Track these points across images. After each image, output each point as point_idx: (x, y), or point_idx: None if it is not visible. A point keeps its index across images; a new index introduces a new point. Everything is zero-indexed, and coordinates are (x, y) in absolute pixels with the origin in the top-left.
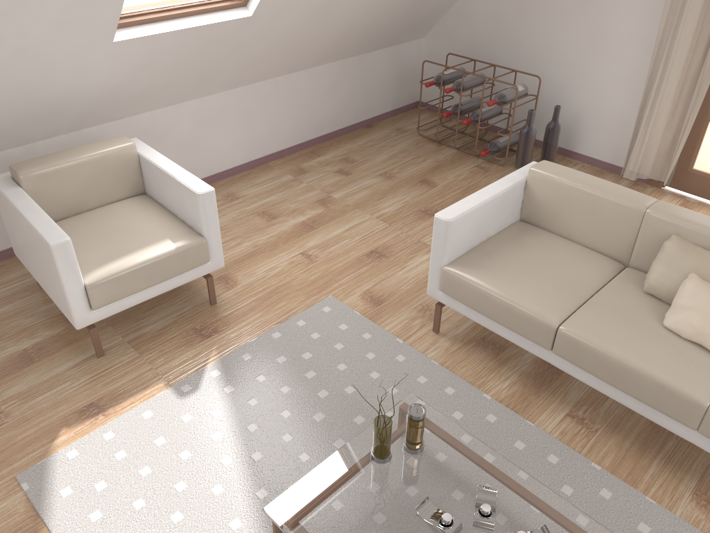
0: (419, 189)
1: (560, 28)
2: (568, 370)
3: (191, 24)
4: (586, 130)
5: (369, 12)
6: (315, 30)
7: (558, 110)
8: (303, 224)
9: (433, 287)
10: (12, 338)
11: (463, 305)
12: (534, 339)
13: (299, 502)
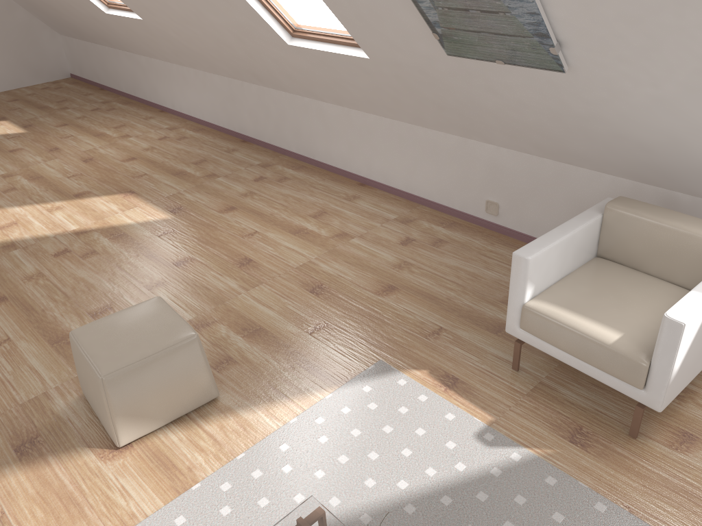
0: None
1: None
2: None
3: None
4: None
5: None
6: None
7: None
8: None
9: None
10: None
11: None
12: None
13: (315, 524)
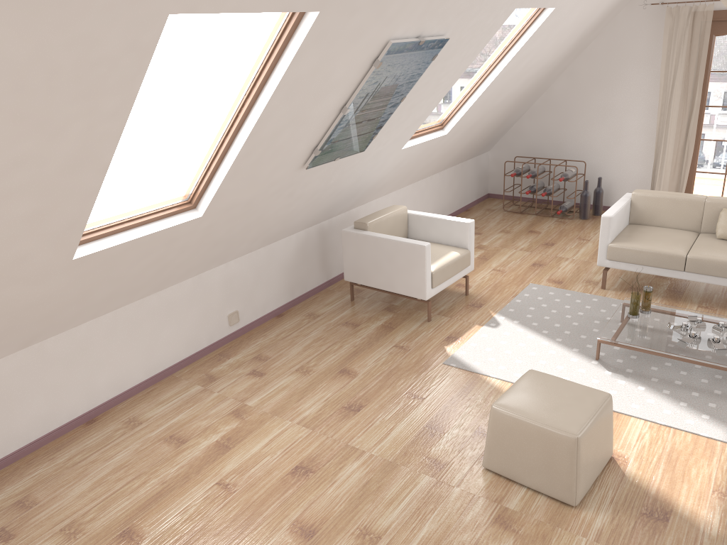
0: (532, 235)
1: (590, 132)
2: (695, 279)
3: (425, 139)
4: (617, 191)
5: (481, 132)
6: (458, 144)
7: (600, 179)
8: (479, 258)
9: (602, 259)
10: (367, 322)
11: (623, 263)
12: (673, 267)
13: (611, 333)
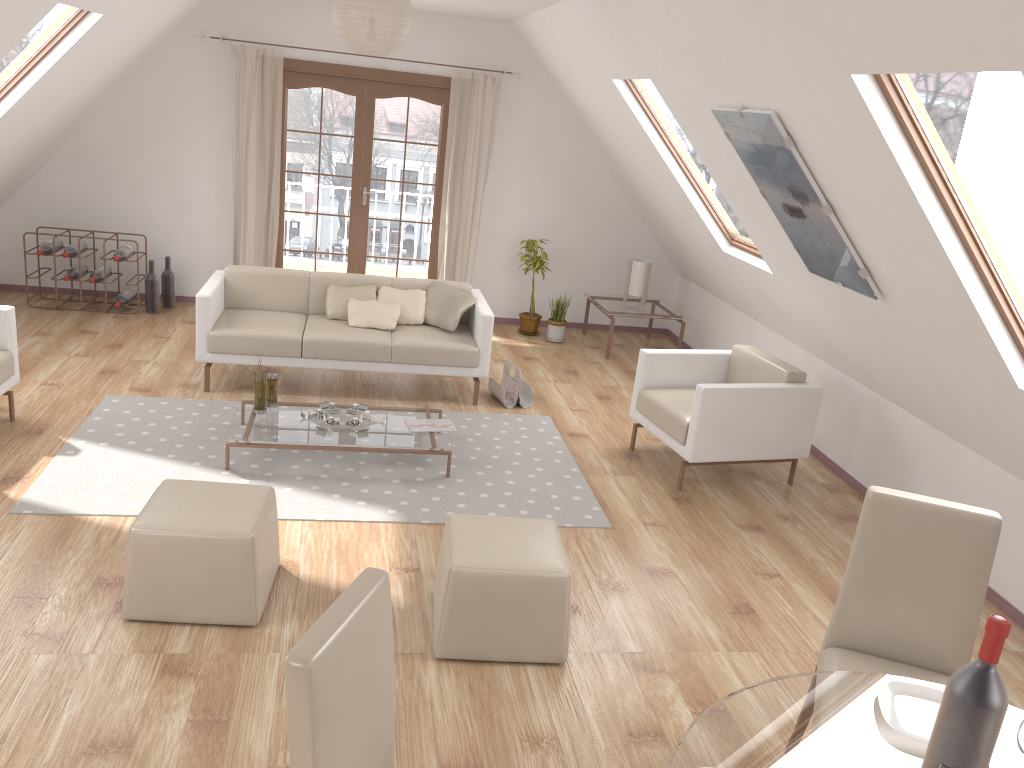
0: (87, 336)
1: (147, 196)
2: (315, 365)
3: None
4: (192, 276)
5: None
6: None
7: (169, 259)
8: None
9: (202, 352)
10: None
11: (230, 355)
12: (290, 354)
13: (242, 433)
